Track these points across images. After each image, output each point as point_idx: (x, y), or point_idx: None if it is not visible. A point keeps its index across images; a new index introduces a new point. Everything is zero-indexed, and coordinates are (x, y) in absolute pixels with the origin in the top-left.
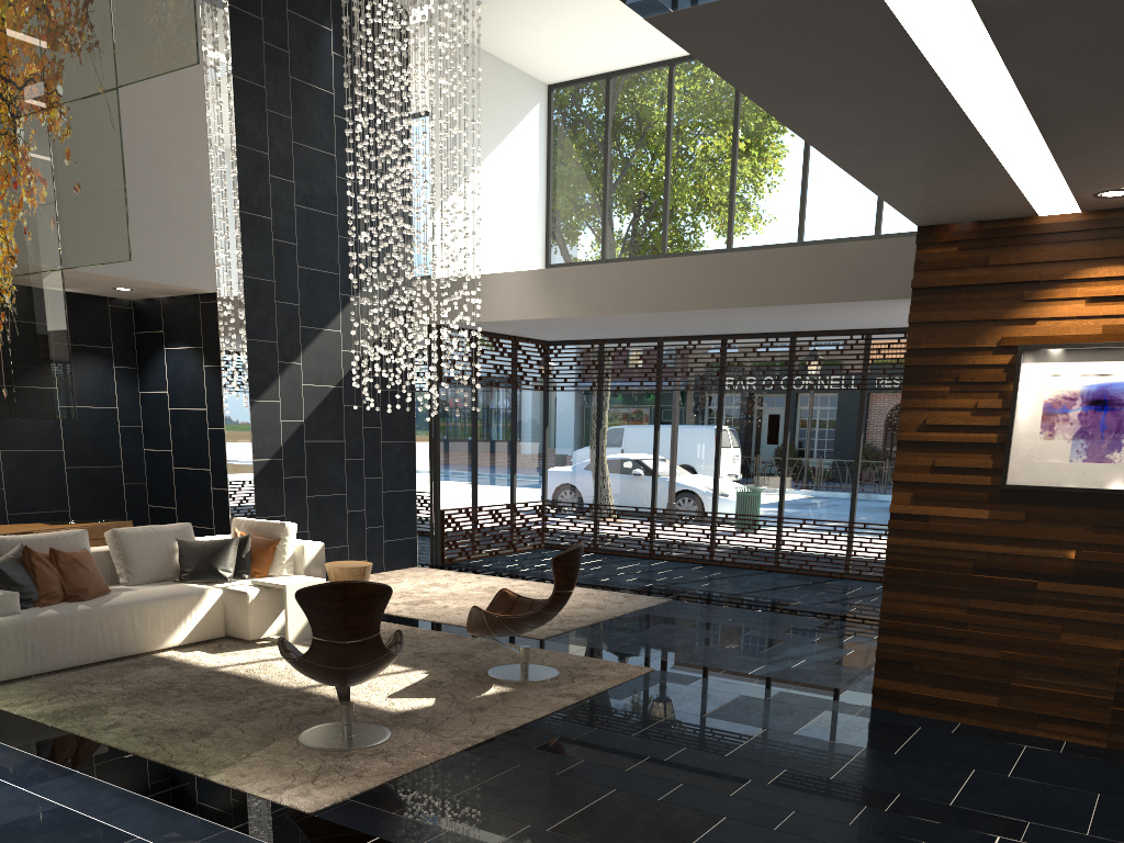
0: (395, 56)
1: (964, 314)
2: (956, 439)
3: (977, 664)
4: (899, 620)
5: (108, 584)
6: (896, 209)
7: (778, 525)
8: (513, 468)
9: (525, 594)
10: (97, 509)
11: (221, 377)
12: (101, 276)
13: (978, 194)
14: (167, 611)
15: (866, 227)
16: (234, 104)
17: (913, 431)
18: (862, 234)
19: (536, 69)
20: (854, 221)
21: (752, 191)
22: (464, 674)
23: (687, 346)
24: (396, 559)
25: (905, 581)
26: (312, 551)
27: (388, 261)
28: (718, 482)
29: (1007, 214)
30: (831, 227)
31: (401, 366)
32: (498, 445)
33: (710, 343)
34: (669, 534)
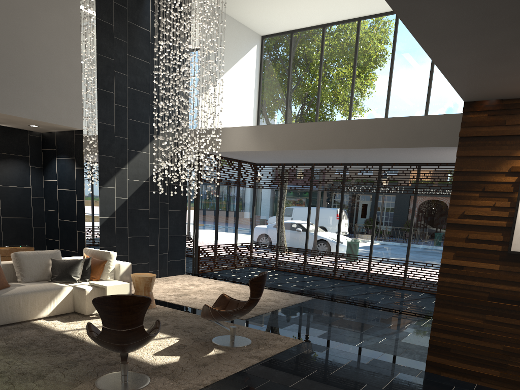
0: (181, 12)
1: (489, 152)
2: (481, 223)
3: (488, 352)
4: (443, 324)
5: (11, 281)
6: (455, 89)
7: (369, 260)
8: (236, 226)
9: (238, 292)
10: (17, 239)
11: (83, 173)
12: (19, 117)
13: (507, 80)
14: (40, 298)
15: (420, 111)
16: (96, 33)
17: (456, 218)
18: (418, 114)
19: (255, 27)
20: (414, 108)
21: (362, 91)
22: (199, 341)
23: (326, 168)
24: (174, 270)
25: (447, 302)
26: (124, 267)
27: (173, 118)
28: (339, 237)
29: (519, 95)
30: (402, 111)
31: (179, 172)
32: (229, 214)
33: (338, 167)
34: (313, 262)
